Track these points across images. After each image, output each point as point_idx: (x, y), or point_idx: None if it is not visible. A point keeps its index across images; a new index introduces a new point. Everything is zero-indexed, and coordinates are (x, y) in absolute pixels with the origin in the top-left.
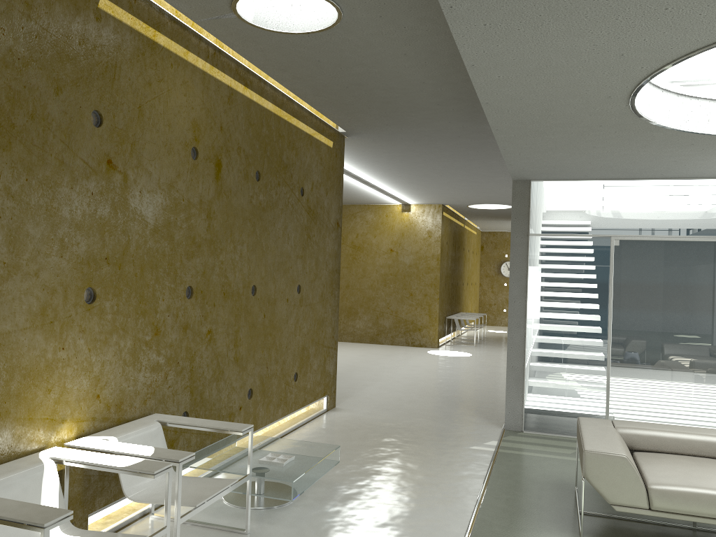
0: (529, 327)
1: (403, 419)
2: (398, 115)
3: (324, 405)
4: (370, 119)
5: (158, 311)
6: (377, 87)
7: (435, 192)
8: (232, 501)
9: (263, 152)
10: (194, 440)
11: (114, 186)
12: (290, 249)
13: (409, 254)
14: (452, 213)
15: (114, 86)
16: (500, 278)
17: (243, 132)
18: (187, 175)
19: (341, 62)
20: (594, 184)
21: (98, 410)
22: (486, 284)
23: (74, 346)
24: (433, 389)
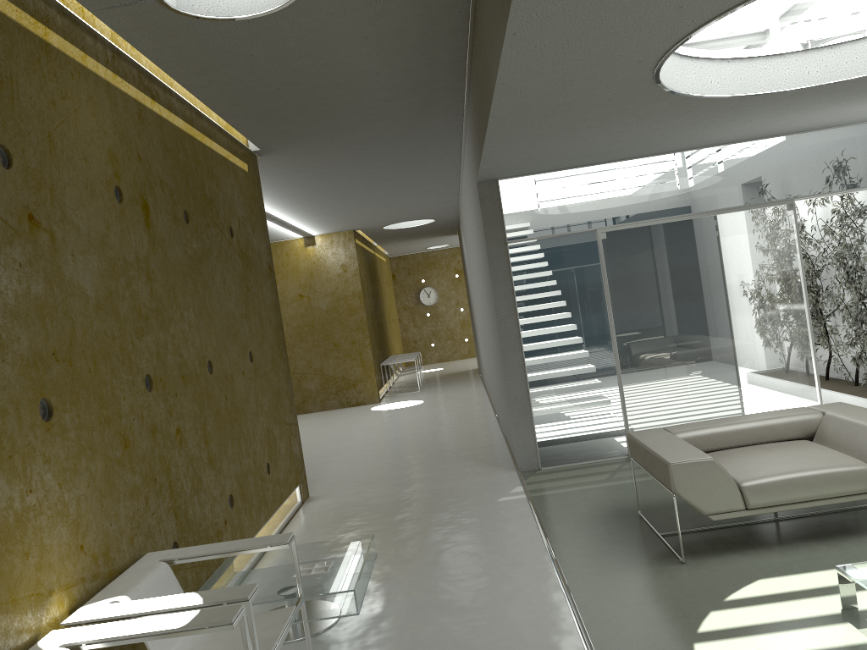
0: (526, 349)
1: (400, 490)
2: (334, 119)
3: (298, 497)
4: (296, 130)
5: (122, 415)
6: (317, 85)
7: (349, 215)
8: None
9: (186, 185)
10: (190, 577)
11: (42, 250)
12: (234, 307)
13: (324, 297)
14: (362, 239)
15: (15, 108)
16: (421, 308)
17: (162, 160)
18: (117, 225)
19: (281, 55)
20: (568, 174)
21: (86, 566)
22: (406, 319)
23: (42, 484)
24: (409, 449)
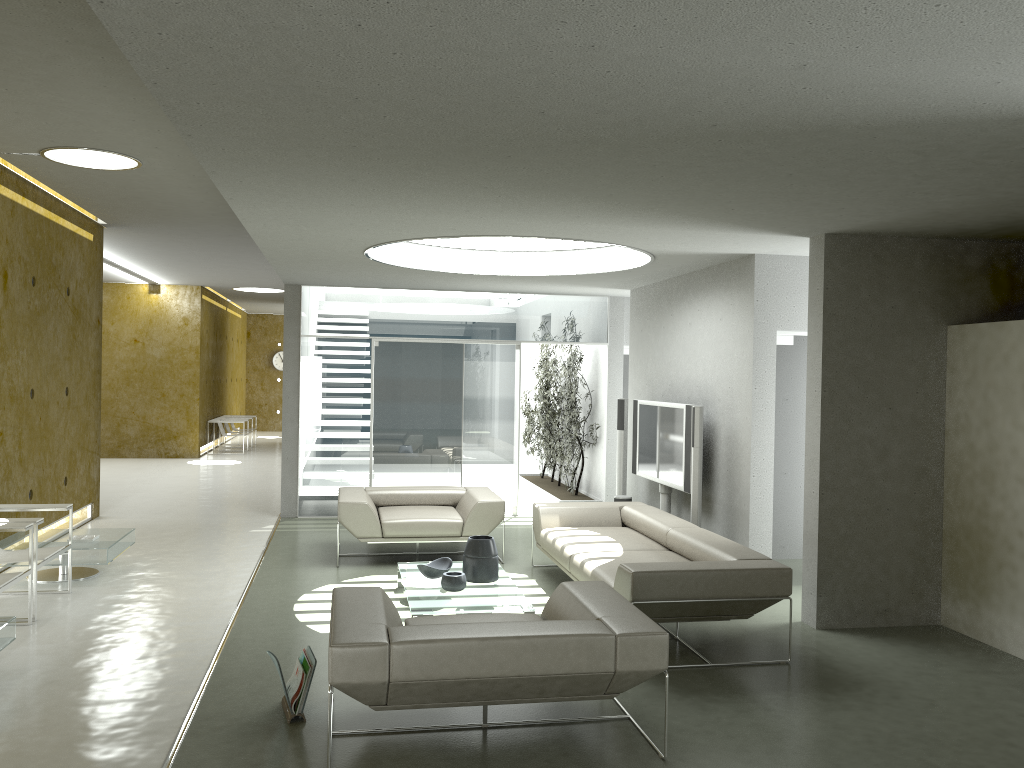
0: (302, 421)
1: (178, 519)
2: (171, 217)
3: (88, 514)
4: (139, 218)
5: None
6: (156, 200)
7: (196, 275)
8: (41, 579)
9: (38, 257)
10: None
11: None
12: (59, 351)
13: (160, 346)
14: (212, 295)
15: None
16: (272, 372)
17: (23, 241)
18: None
19: (127, 185)
20: (358, 291)
21: None
22: (254, 380)
23: None
24: (203, 495)
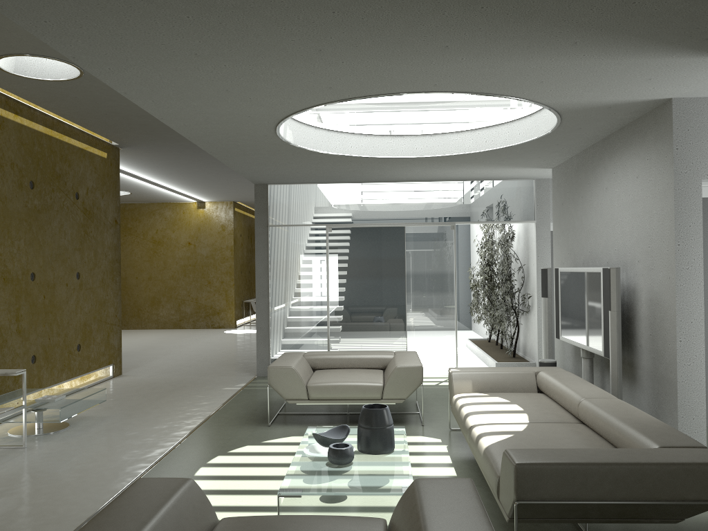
0: (272, 296)
1: (177, 377)
2: (158, 133)
3: (110, 373)
4: (136, 136)
5: None
6: (131, 115)
7: (222, 191)
8: (15, 433)
9: (36, 166)
10: None
11: None
12: (67, 243)
13: (206, 247)
14: (245, 209)
15: None
16: None
17: (16, 151)
18: None
19: (95, 98)
20: (313, 187)
21: None
22: None
23: None
24: (213, 357)
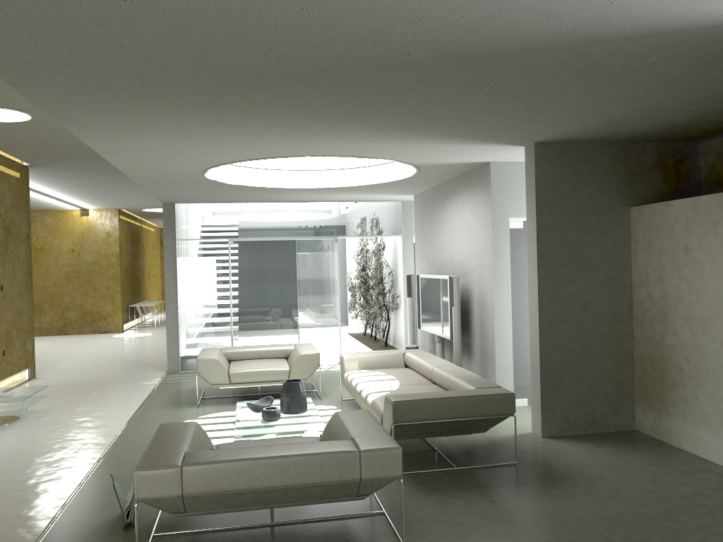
0: (180, 302)
1: (93, 377)
2: (74, 158)
3: (26, 376)
4: (51, 159)
5: None
6: (57, 145)
7: (111, 201)
8: None
9: None
10: None
11: None
12: None
13: (90, 253)
14: (128, 215)
15: None
16: None
17: None
18: None
19: (31, 134)
20: (216, 206)
21: None
22: None
23: None
24: (117, 358)
